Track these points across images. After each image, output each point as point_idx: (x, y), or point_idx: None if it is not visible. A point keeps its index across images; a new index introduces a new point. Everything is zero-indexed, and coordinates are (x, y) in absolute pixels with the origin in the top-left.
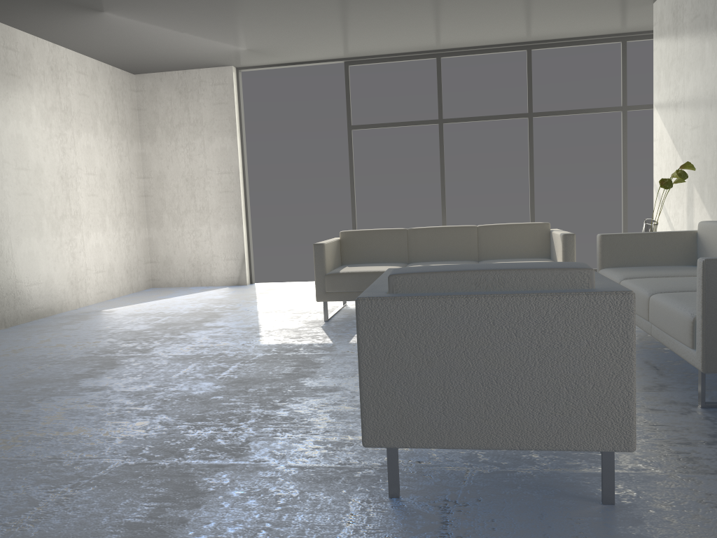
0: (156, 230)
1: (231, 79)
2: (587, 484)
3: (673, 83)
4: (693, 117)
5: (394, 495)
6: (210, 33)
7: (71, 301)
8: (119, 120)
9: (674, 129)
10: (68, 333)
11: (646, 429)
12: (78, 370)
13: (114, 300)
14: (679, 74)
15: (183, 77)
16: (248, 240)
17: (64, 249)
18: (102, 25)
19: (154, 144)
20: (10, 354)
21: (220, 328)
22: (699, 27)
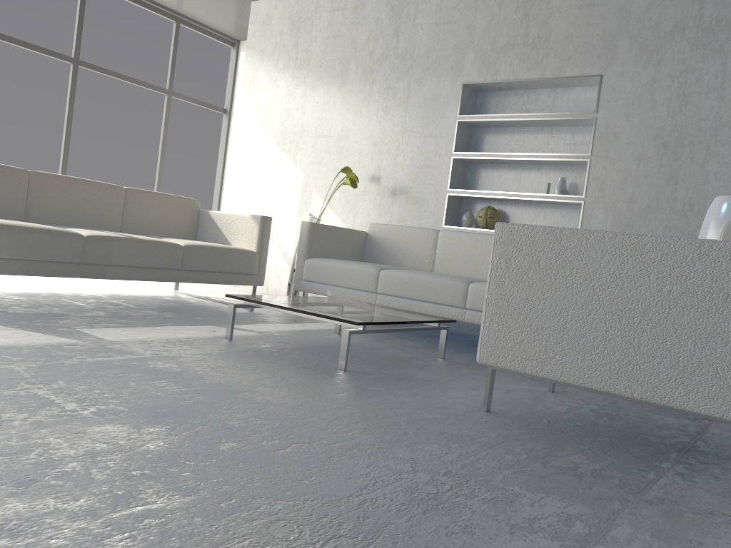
0: None
1: None
2: None
3: (284, 87)
4: (320, 126)
5: None
6: None
7: None
8: None
9: (282, 132)
10: None
11: None
12: None
13: None
14: (298, 82)
15: None
16: None
17: None
18: None
19: None
20: None
21: None
22: (341, 48)
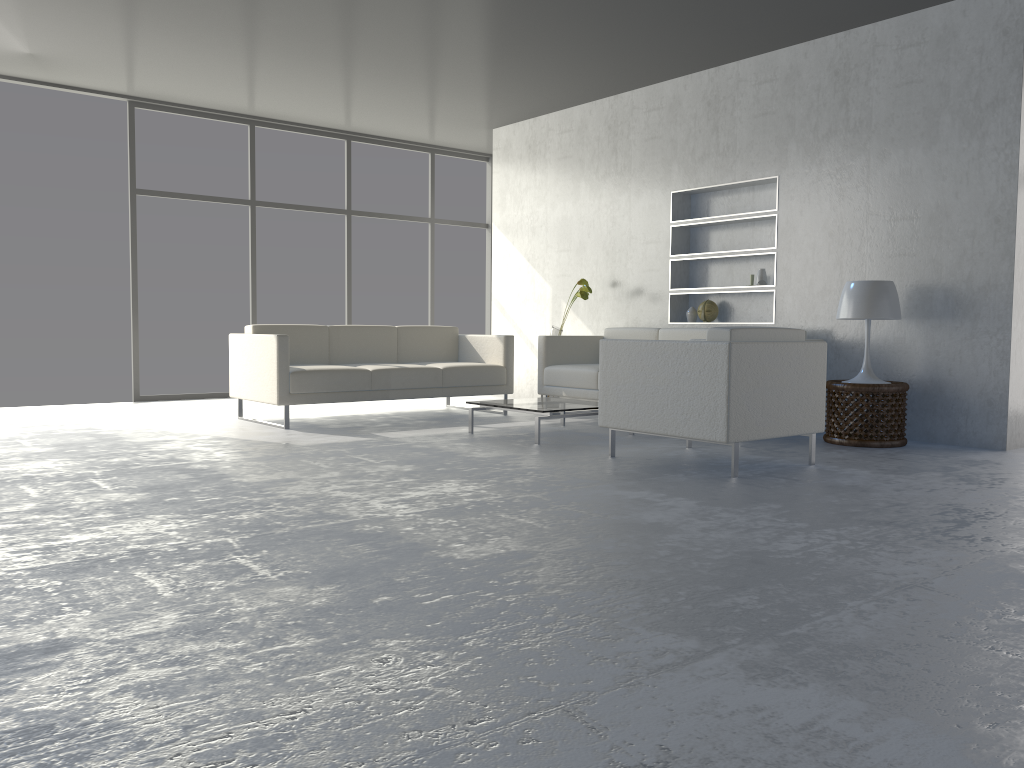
0: None
1: None
2: (786, 462)
3: (528, 207)
4: (561, 241)
5: (736, 475)
6: (27, 25)
7: None
8: None
9: (530, 249)
10: None
11: (744, 447)
12: (176, 477)
13: None
14: (539, 201)
15: None
16: None
17: None
18: None
19: None
20: None
21: (178, 441)
22: (571, 167)
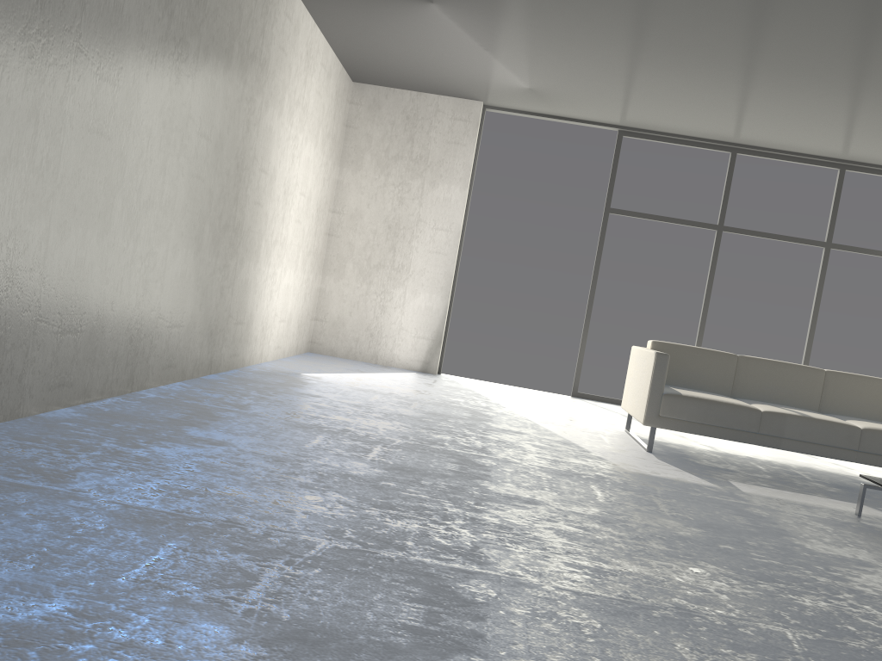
0: (333, 281)
1: (477, 117)
2: None
3: None
4: None
5: None
6: (515, 60)
7: (257, 353)
8: (332, 134)
9: None
10: (317, 400)
11: None
12: (443, 465)
13: (289, 360)
14: None
15: (416, 100)
16: (448, 319)
17: (267, 284)
18: (406, 17)
19: (357, 173)
20: (294, 419)
21: (525, 435)
22: None
